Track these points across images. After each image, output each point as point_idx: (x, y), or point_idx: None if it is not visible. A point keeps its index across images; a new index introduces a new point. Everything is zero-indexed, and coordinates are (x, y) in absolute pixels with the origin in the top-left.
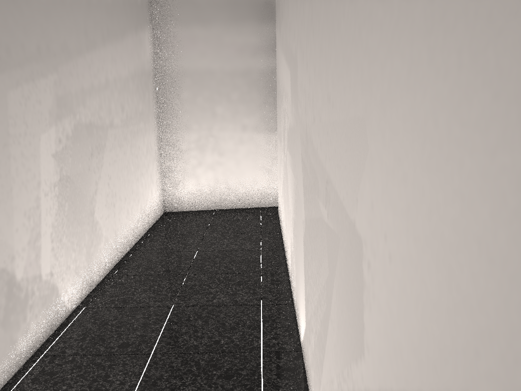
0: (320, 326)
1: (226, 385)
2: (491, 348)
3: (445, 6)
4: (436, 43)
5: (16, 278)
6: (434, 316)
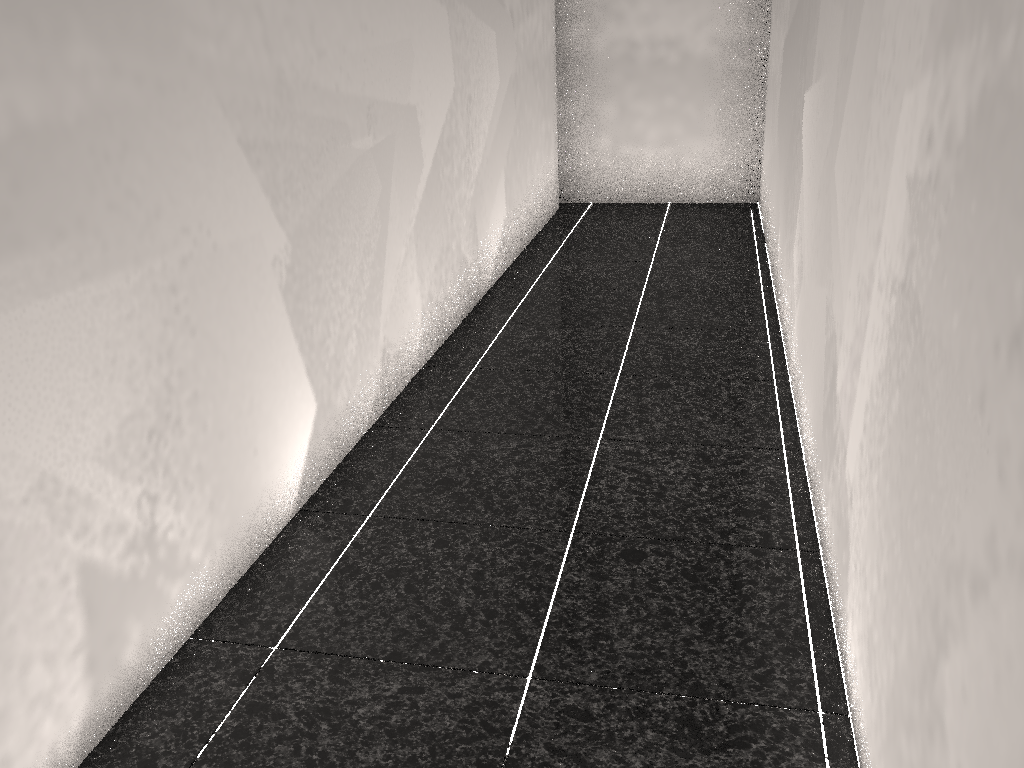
0: (370, 274)
1: (453, 471)
2: (451, 83)
3: (436, 5)
4: (435, 13)
5: (836, 380)
6: (443, 93)
